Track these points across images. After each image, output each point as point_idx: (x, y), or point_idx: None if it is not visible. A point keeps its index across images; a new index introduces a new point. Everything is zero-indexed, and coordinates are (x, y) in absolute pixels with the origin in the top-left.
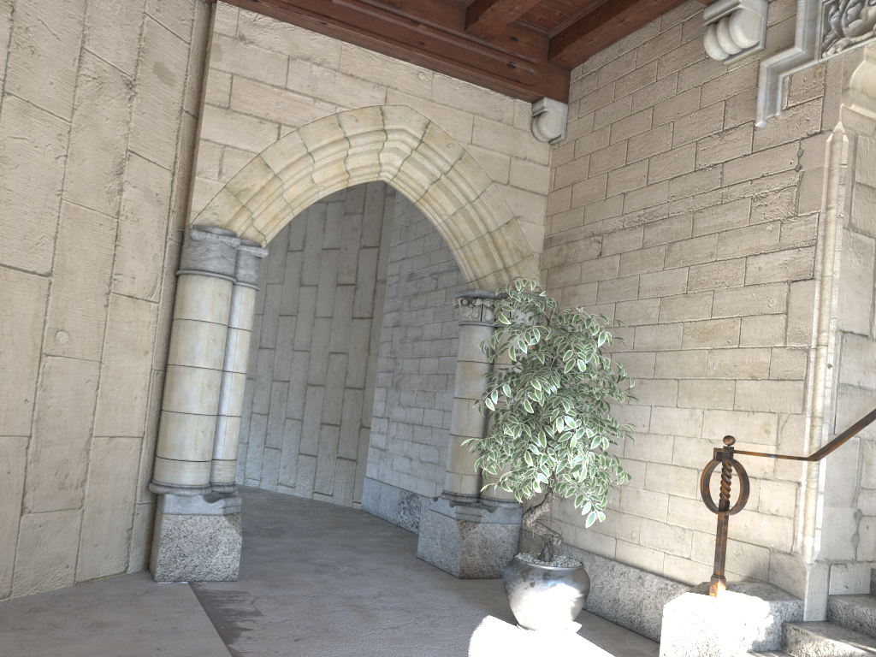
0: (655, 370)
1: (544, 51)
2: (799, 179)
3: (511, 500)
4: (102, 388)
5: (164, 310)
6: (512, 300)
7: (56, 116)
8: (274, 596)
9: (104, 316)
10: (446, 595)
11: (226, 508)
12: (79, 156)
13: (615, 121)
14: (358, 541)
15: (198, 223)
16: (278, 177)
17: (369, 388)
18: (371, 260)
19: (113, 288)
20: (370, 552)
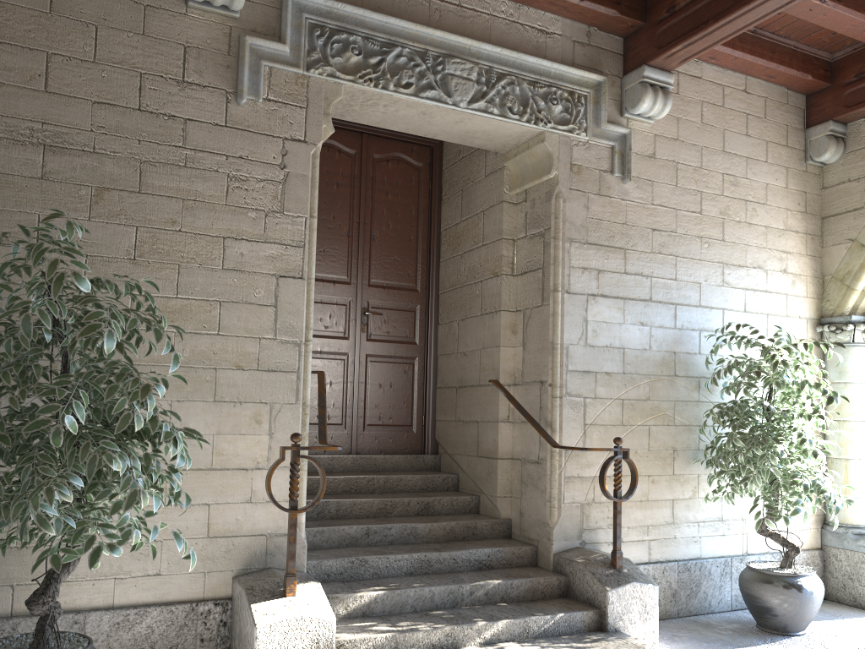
0: None
1: None
2: (284, 177)
3: None
4: None
5: None
6: None
7: None
8: None
9: None
10: None
11: None
12: None
13: None
14: None
15: None
16: None
17: None
18: None
19: None
20: None
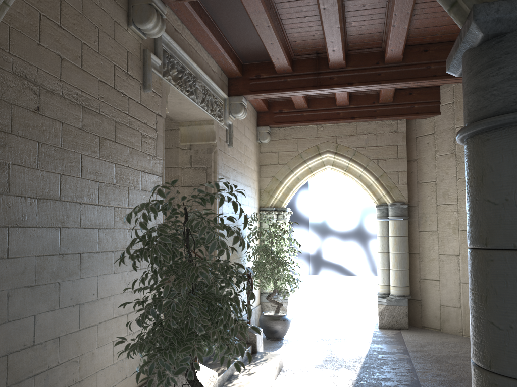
0: (99, 245)
1: None
2: (156, 136)
3: None
4: None
5: None
6: None
7: None
8: None
9: None
10: None
11: None
12: None
13: None
14: None
15: None
16: None
17: None
18: None
19: None
20: None
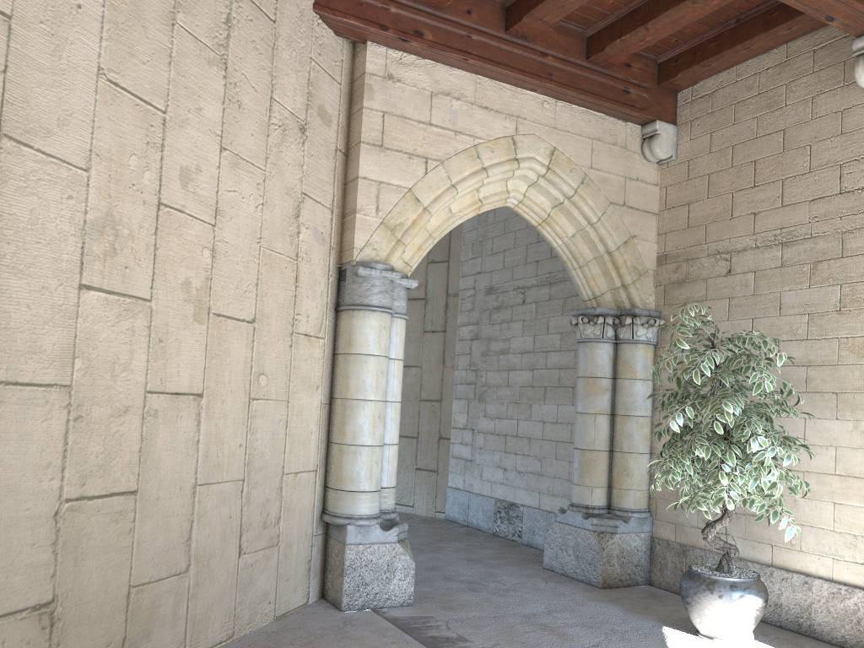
0: (807, 384)
1: (654, 76)
2: None
3: (642, 509)
4: (289, 427)
5: (328, 344)
6: (633, 317)
7: (255, 166)
8: (460, 619)
9: (289, 356)
10: (607, 607)
11: (398, 535)
12: (270, 203)
13: (737, 143)
14: (476, 553)
15: (361, 259)
16: (427, 210)
17: (447, 400)
18: (441, 274)
19: (295, 328)
20: (497, 565)
